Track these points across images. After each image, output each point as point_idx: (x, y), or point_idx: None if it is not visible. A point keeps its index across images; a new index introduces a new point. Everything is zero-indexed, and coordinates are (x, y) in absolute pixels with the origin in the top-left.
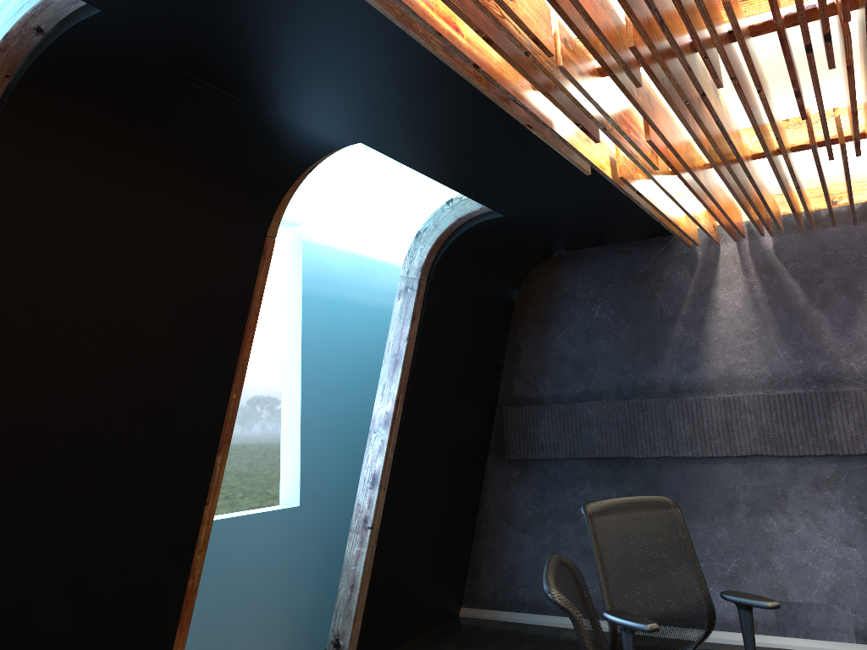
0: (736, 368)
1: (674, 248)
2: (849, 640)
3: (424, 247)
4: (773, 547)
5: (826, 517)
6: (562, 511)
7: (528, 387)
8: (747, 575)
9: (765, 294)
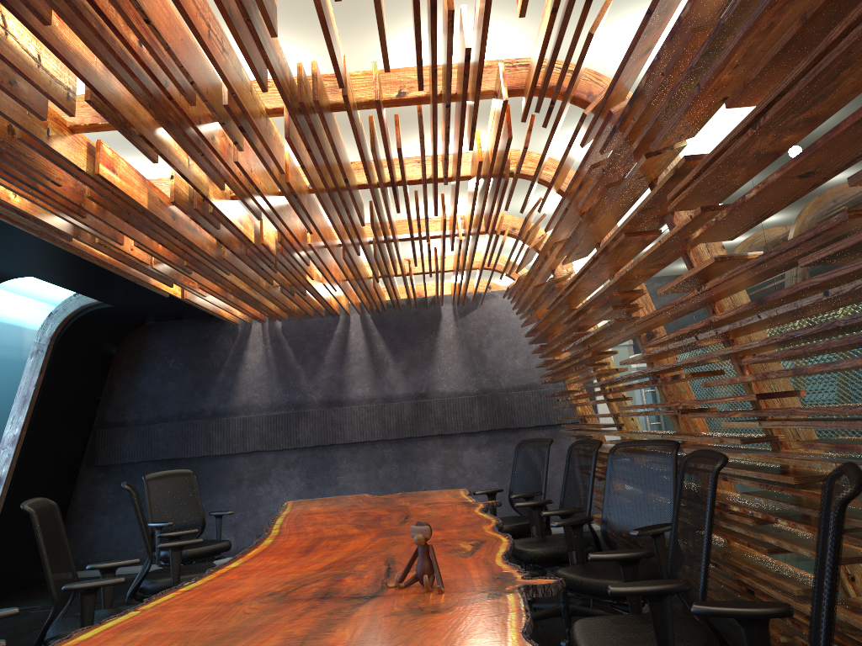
0: (252, 399)
1: (225, 324)
2: None
3: (54, 323)
4: (260, 503)
5: (290, 483)
6: None
7: (118, 414)
8: (244, 522)
9: (274, 355)
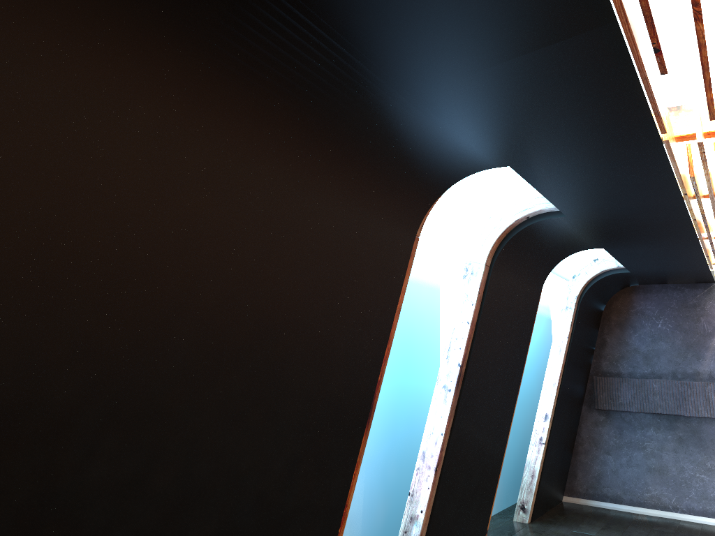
0: None
1: (713, 291)
2: None
3: (578, 285)
4: None
5: None
6: (634, 443)
7: (611, 365)
8: None
9: None
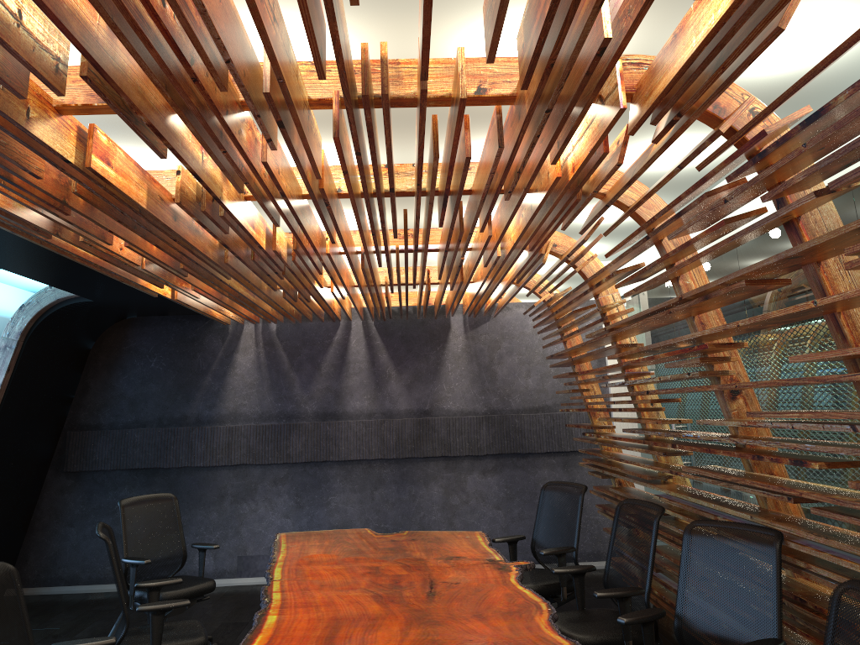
0: (240, 407)
1: (214, 323)
2: None
3: (26, 317)
4: (243, 522)
5: (277, 501)
6: (104, 508)
7: (91, 416)
8: (224, 542)
9: (266, 360)
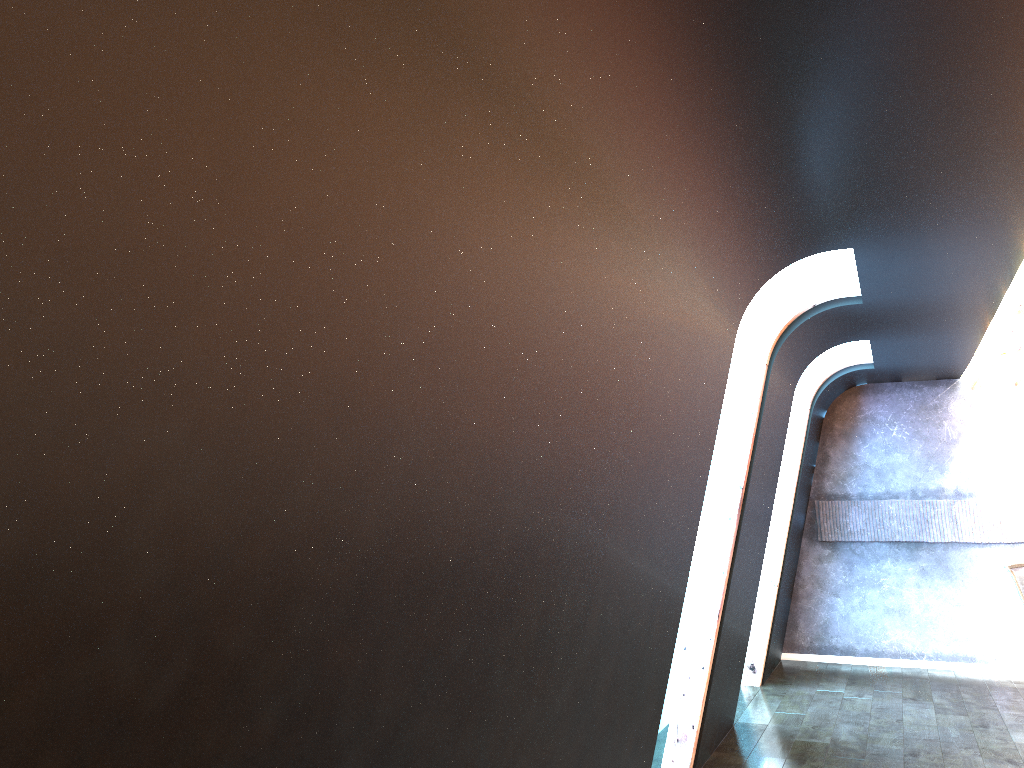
0: (1006, 480)
1: (957, 389)
2: None
3: (811, 386)
4: None
5: None
6: (867, 580)
7: (836, 486)
8: (1014, 626)
9: None
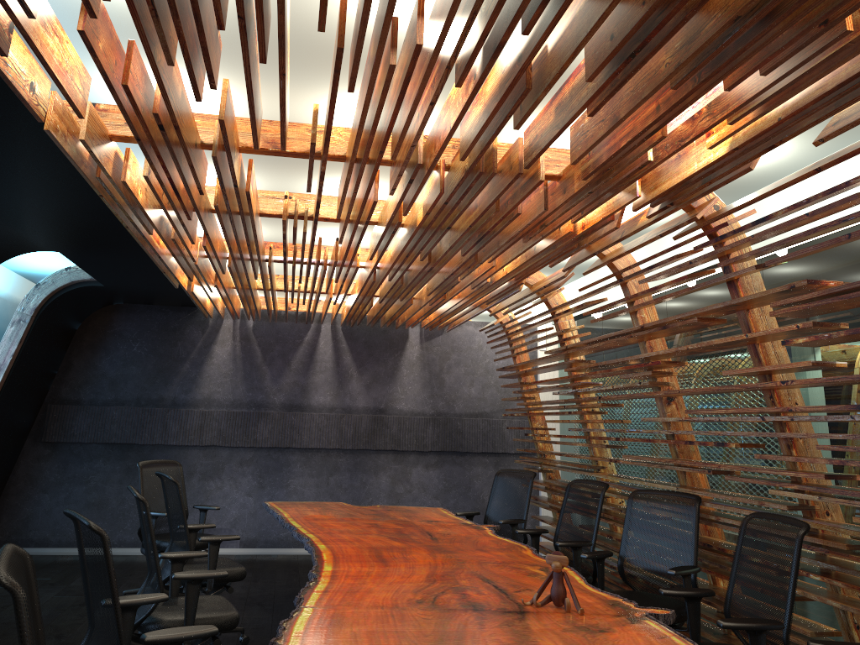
0: (214, 394)
1: (196, 315)
2: (236, 546)
3: (41, 295)
4: (209, 498)
5: (241, 481)
6: (78, 478)
7: (72, 392)
8: (190, 515)
9: (241, 353)
